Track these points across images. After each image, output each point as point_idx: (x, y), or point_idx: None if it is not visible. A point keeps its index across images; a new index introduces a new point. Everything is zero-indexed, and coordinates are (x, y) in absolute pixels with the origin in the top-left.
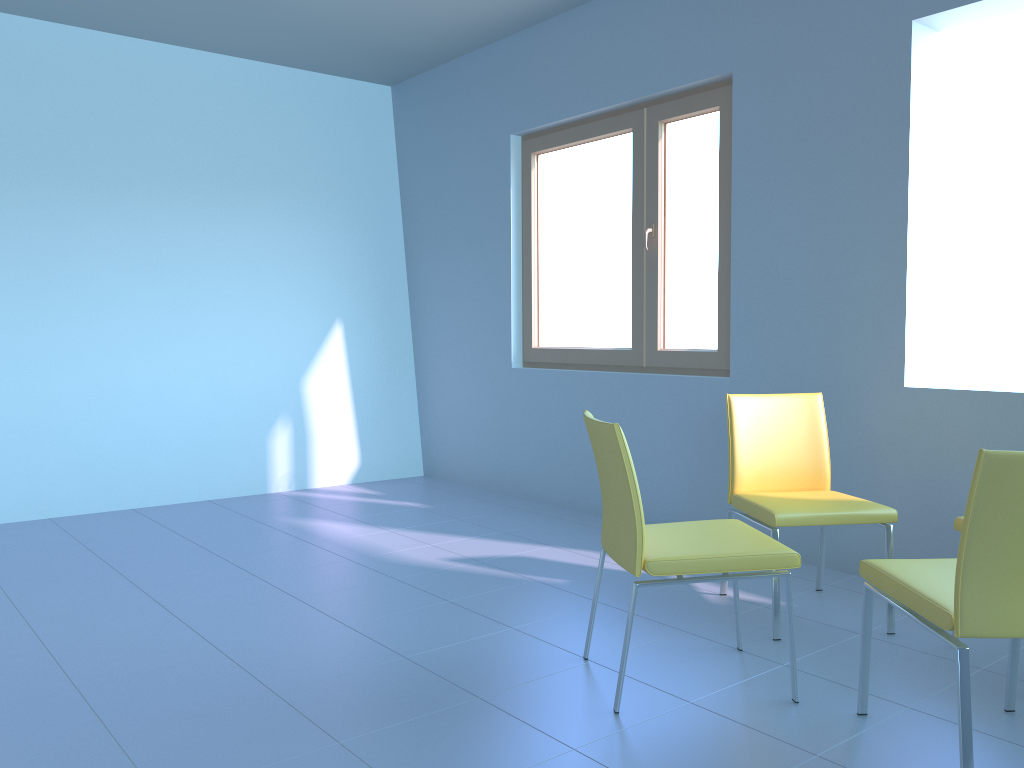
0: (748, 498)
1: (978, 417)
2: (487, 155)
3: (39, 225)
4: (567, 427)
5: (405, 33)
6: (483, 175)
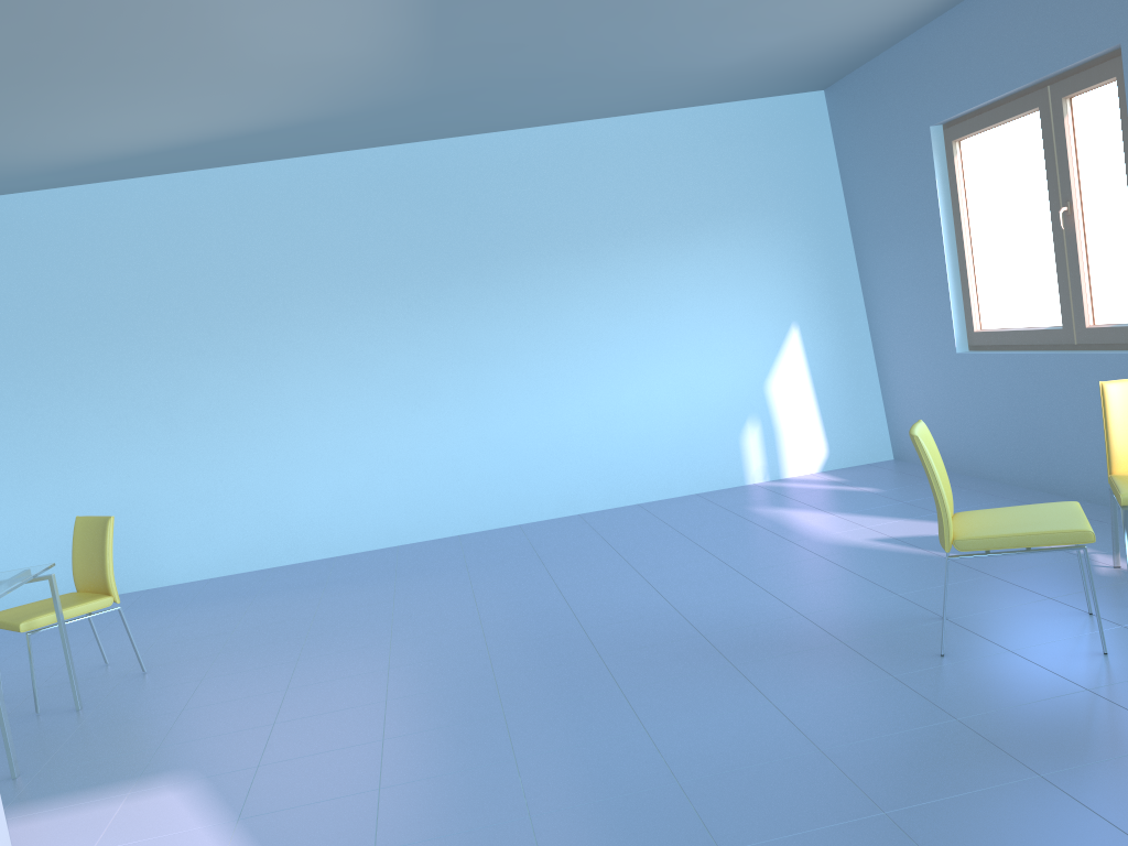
0: (1116, 479)
1: None
2: (912, 148)
3: (544, 290)
4: (1010, 408)
5: (815, 56)
6: (910, 168)
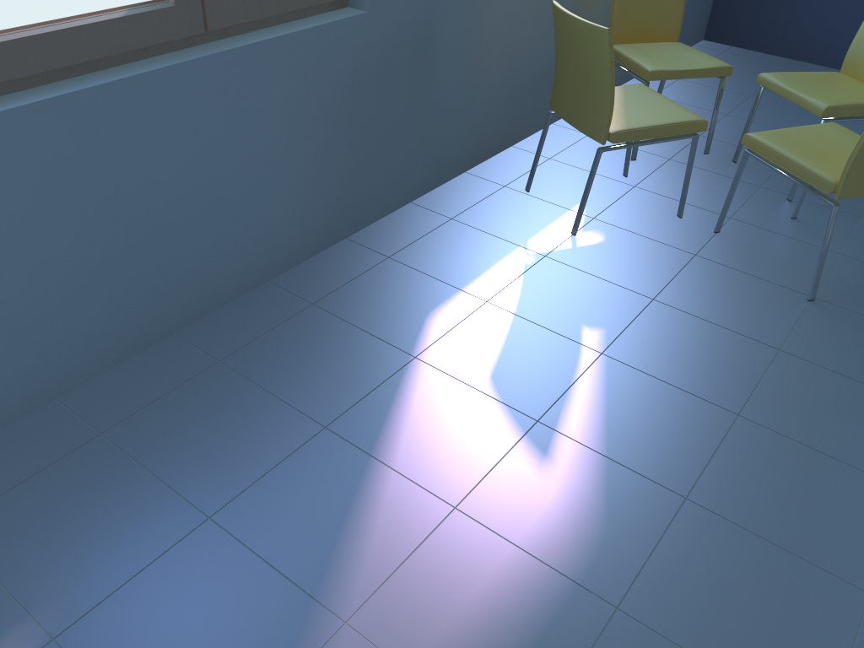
0: (643, 126)
1: None
2: None
3: None
4: (74, 226)
5: None
6: None
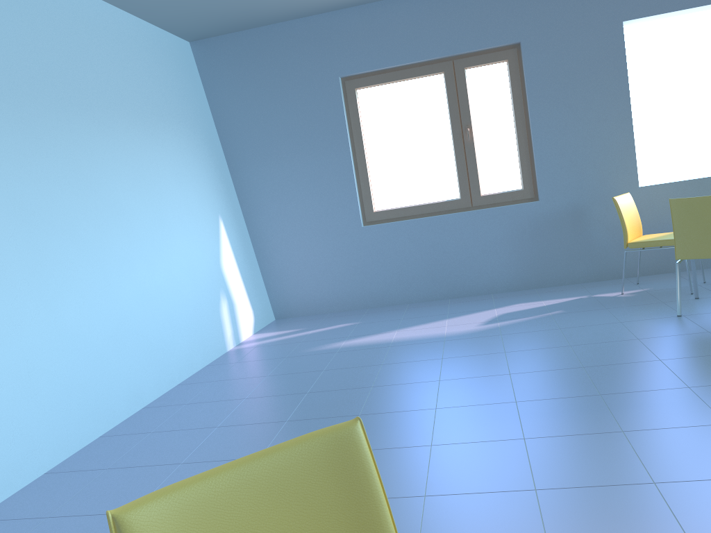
0: (647, 240)
1: (675, 193)
2: (316, 91)
3: (79, 152)
4: (420, 253)
5: (276, 4)
6: (314, 104)
